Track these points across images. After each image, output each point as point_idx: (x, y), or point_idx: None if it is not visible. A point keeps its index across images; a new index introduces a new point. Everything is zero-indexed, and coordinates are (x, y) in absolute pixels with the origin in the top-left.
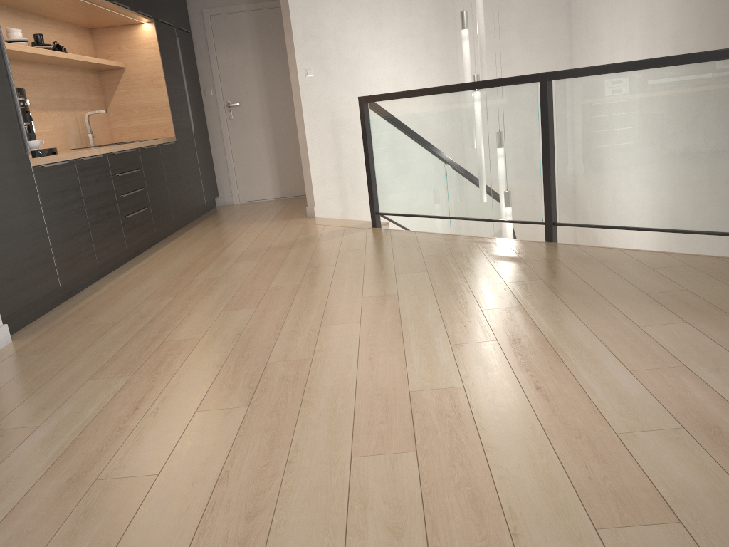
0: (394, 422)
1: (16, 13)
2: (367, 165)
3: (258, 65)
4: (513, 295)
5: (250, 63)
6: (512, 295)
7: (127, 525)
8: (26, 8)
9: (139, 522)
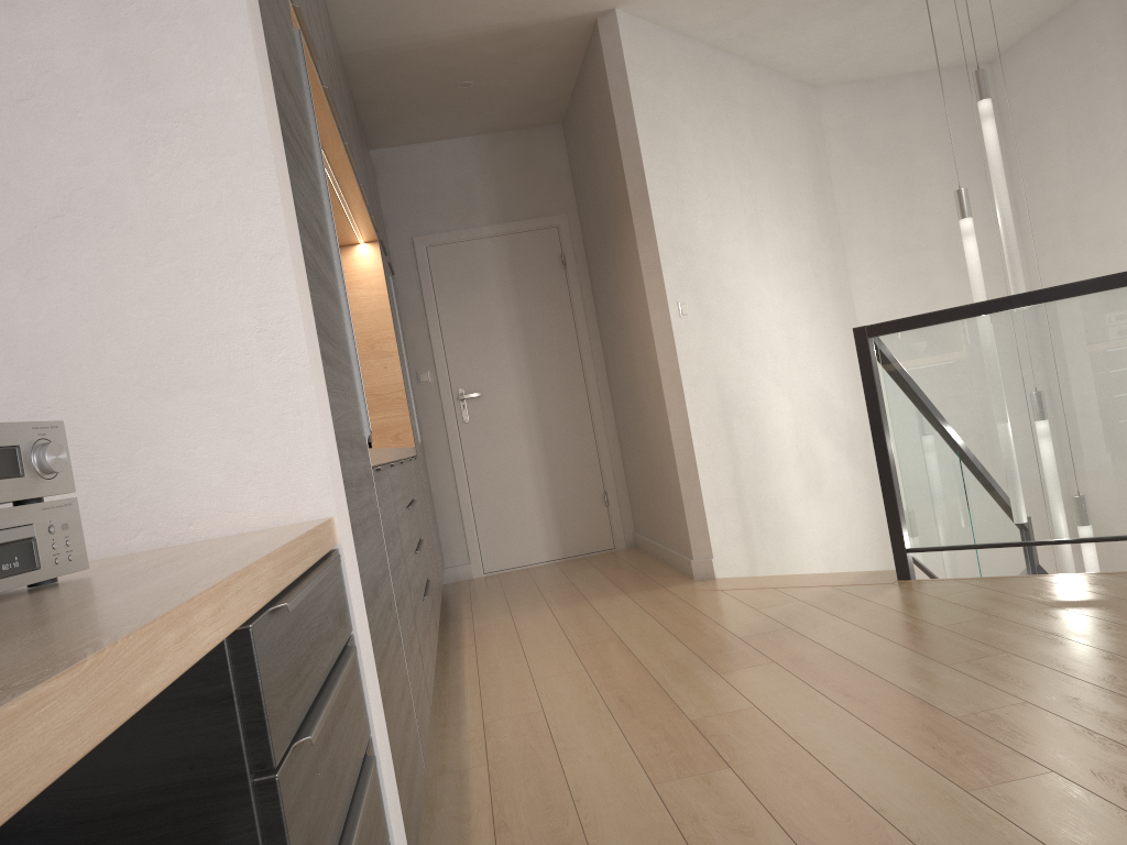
0: None
1: None
2: (882, 456)
3: (514, 324)
4: None
5: (498, 323)
6: None
7: None
8: None
9: None
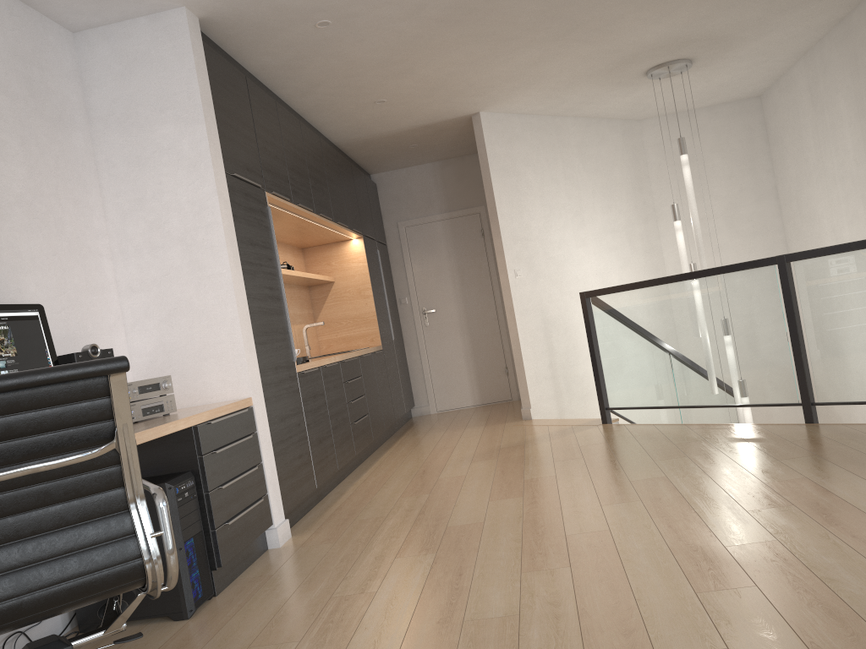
0: (722, 567)
1: None
2: (593, 359)
3: (454, 270)
4: (792, 469)
5: (445, 269)
6: (791, 469)
7: (516, 645)
8: None
9: (527, 643)
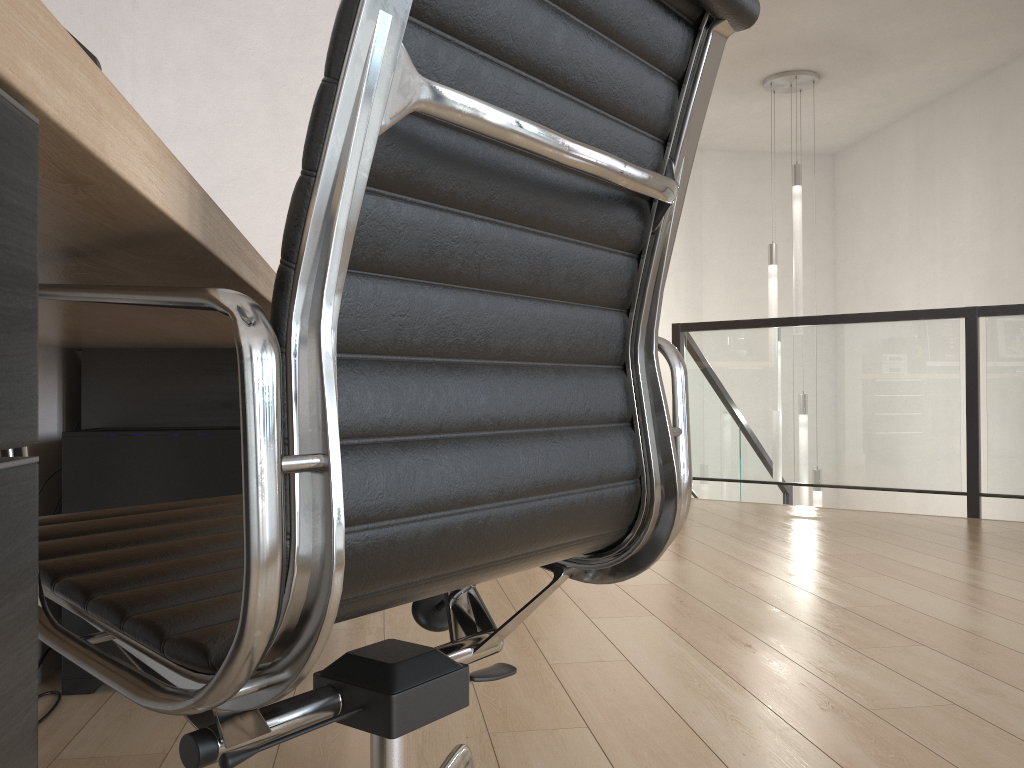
0: None
1: None
2: None
3: None
4: None
5: None
6: None
7: None
8: None
9: None
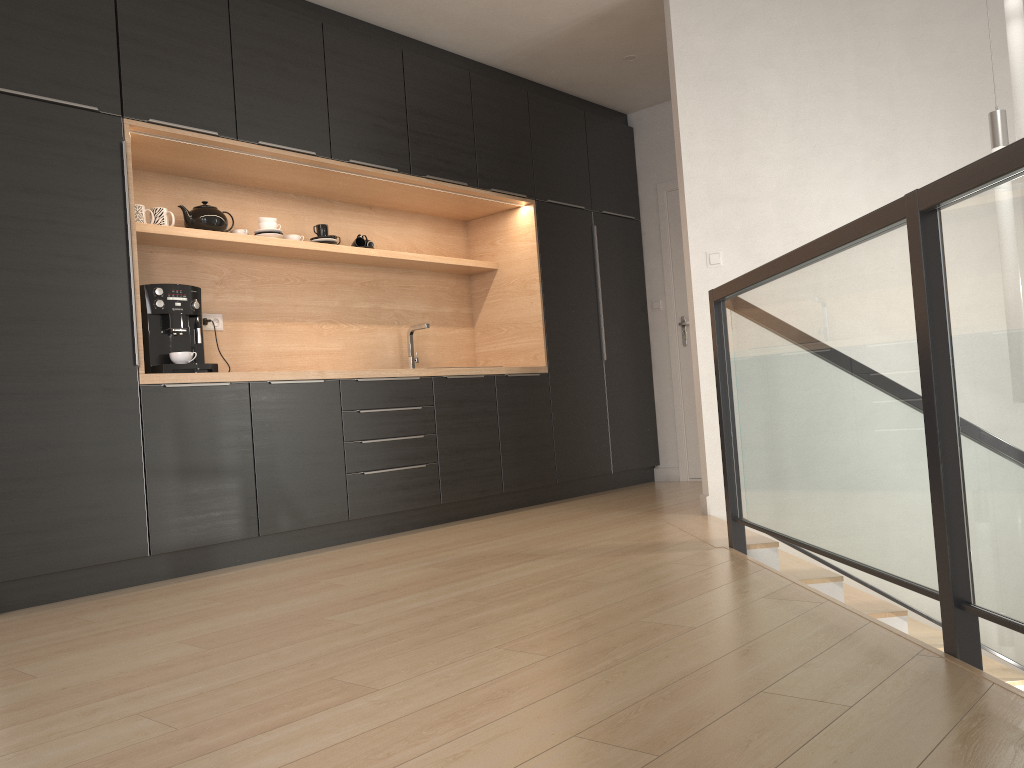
0: None
1: (312, 202)
2: (720, 421)
3: None
4: None
5: None
6: None
7: None
8: (325, 195)
9: None
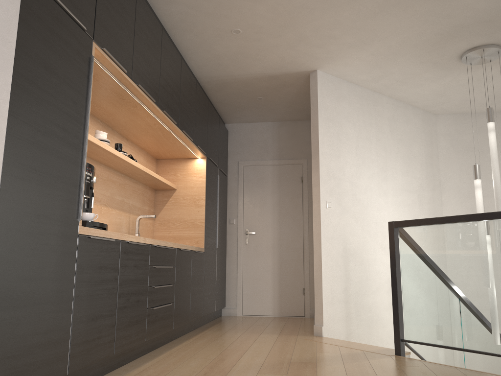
0: None
1: (106, 128)
2: (394, 288)
3: (275, 204)
4: None
5: (268, 202)
6: None
7: None
8: (115, 126)
9: None
